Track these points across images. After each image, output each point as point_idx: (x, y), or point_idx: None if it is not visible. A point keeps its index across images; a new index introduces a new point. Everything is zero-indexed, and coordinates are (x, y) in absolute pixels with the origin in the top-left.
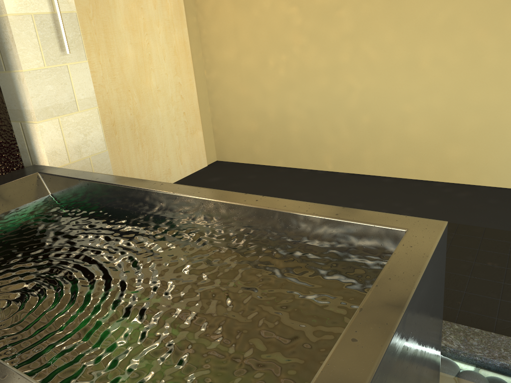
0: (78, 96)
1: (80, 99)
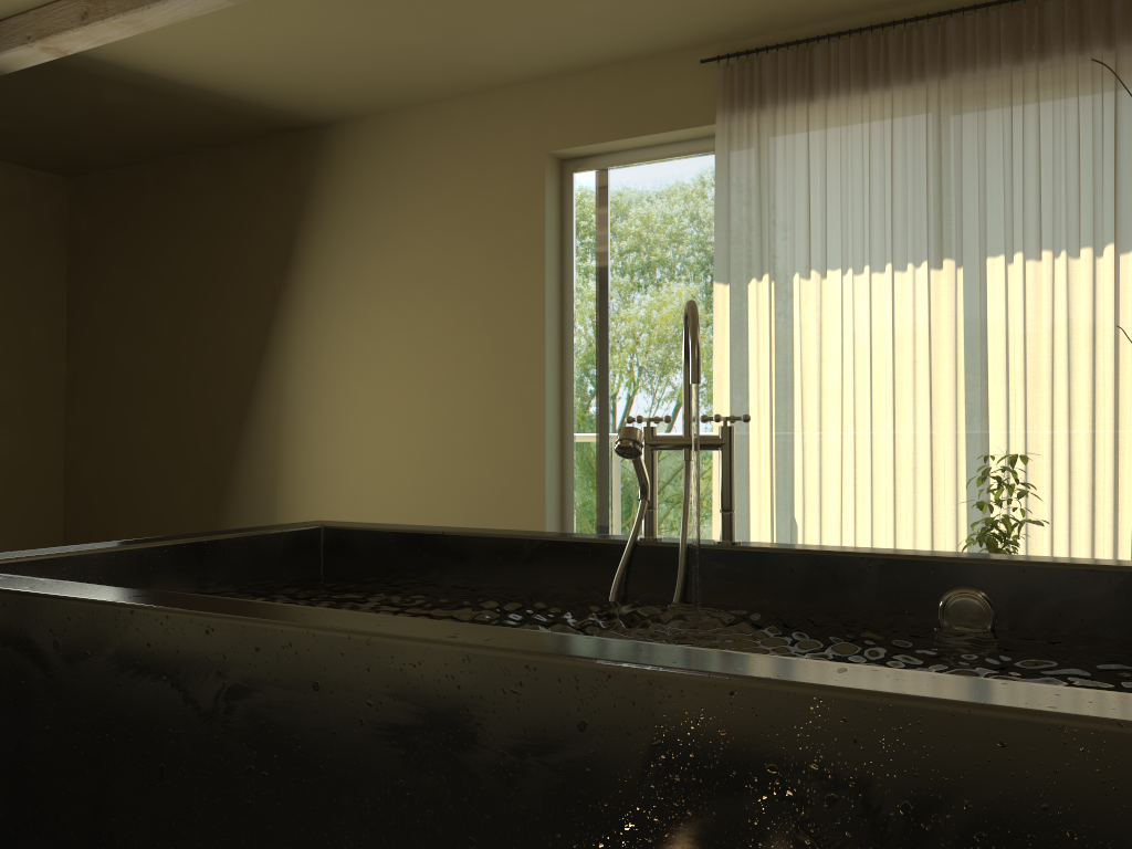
0: None
1: None
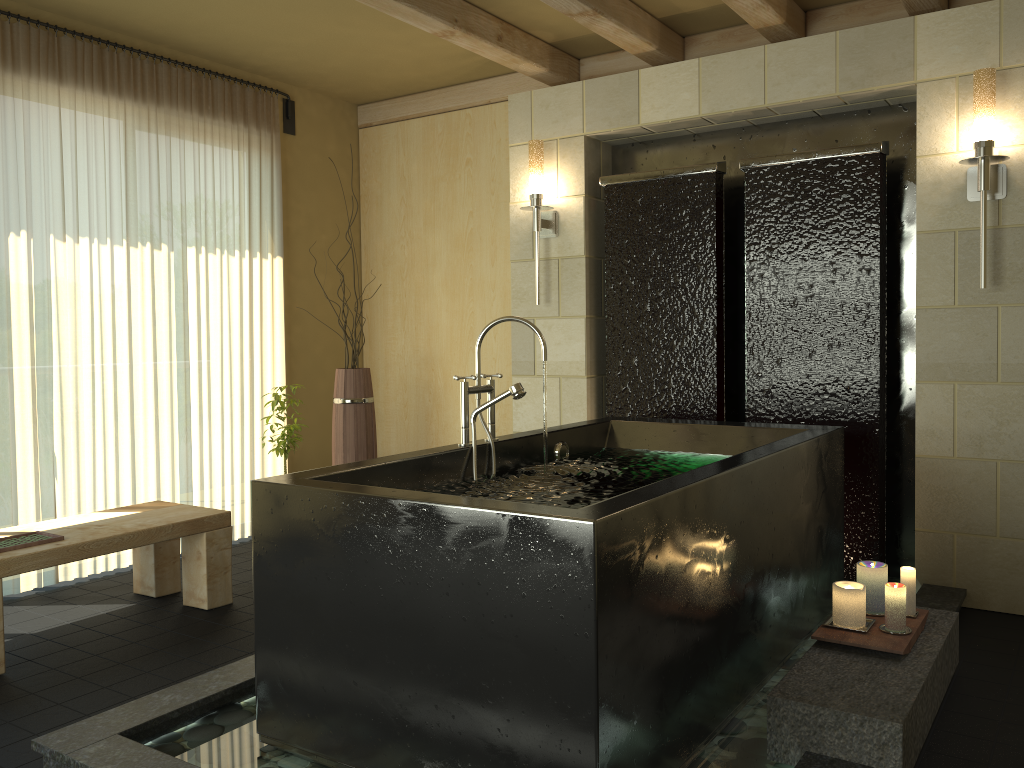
0: (1003, 358)
1: (1006, 364)
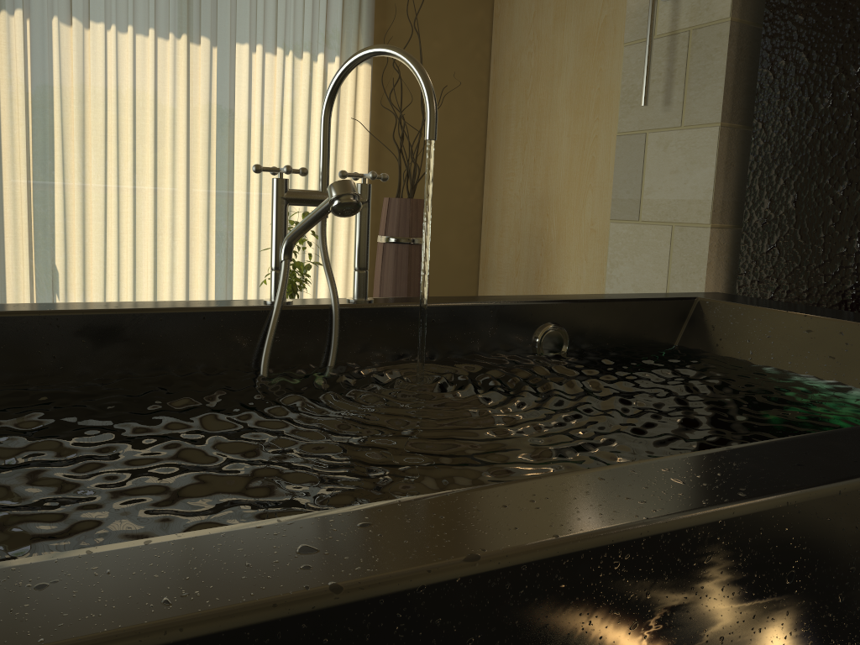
0: None
1: None
